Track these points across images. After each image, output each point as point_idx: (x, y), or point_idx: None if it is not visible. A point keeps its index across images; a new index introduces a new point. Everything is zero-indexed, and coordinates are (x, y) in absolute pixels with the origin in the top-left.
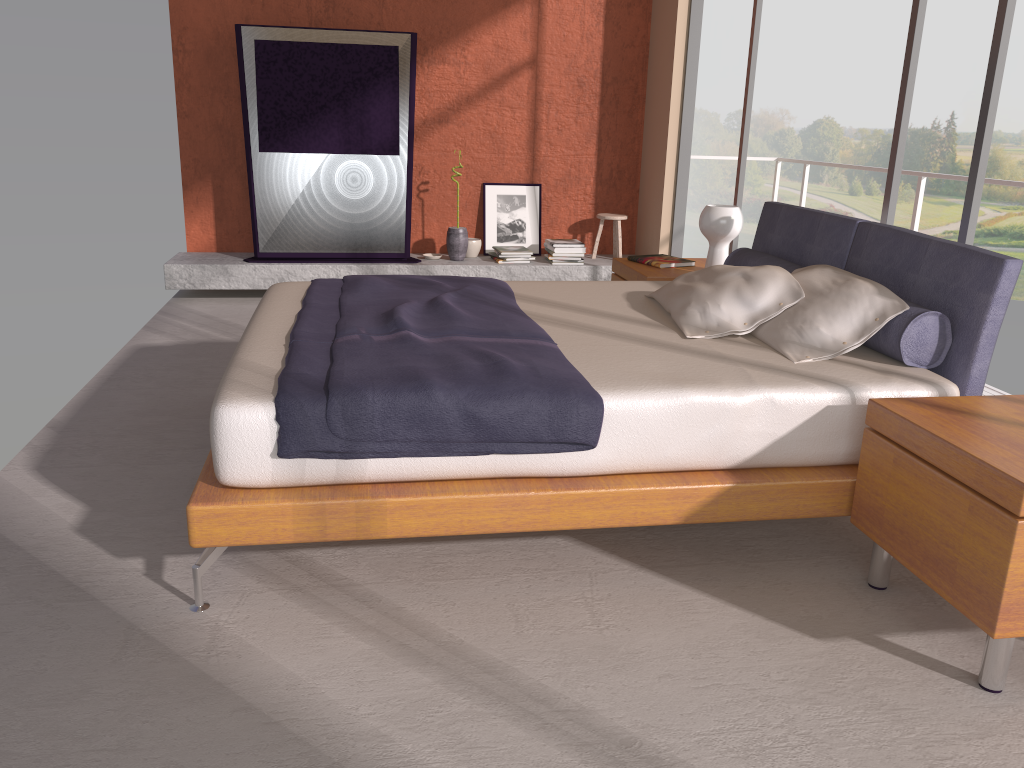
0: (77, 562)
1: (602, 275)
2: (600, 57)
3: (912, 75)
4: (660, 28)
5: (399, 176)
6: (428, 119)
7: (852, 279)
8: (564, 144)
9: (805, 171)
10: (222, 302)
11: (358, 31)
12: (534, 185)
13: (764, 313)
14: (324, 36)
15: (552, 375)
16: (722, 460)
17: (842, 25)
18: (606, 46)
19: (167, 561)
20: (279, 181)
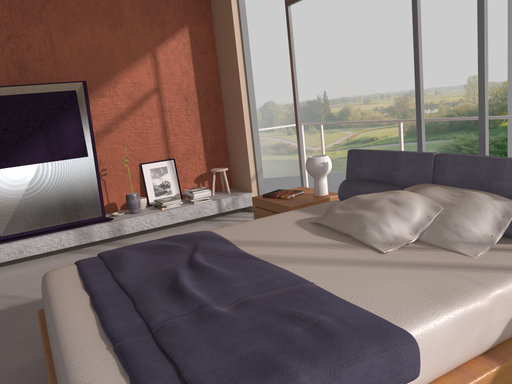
0: None
1: (223, 204)
2: (194, 82)
3: (421, 67)
4: (226, 63)
5: (90, 169)
6: (99, 131)
7: (466, 191)
8: (183, 133)
9: (321, 128)
10: None
11: (47, 84)
12: (170, 159)
13: (420, 224)
14: (24, 89)
15: (362, 323)
16: (482, 349)
17: (267, 58)
18: (196, 76)
19: None
20: (7, 187)
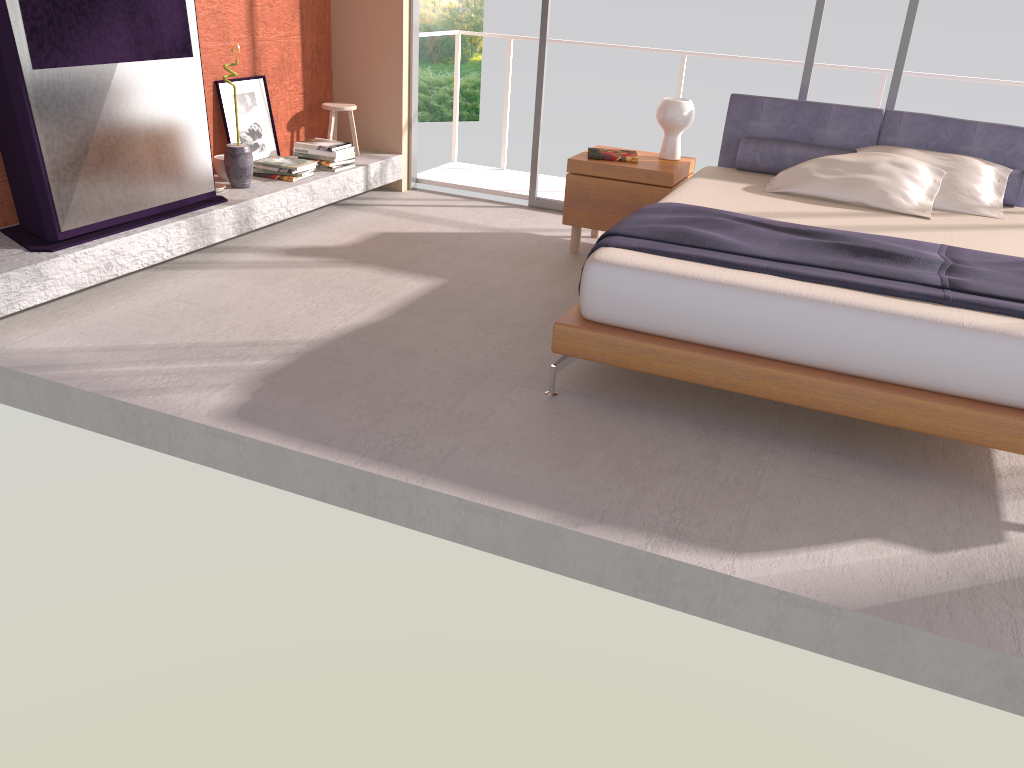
0: (1013, 562)
1: (371, 174)
2: None
3: None
4: None
5: (196, 86)
6: None
7: (953, 155)
8: (276, 24)
9: (511, 46)
10: (36, 325)
11: None
12: (259, 78)
13: (931, 190)
14: None
15: None
16: None
17: None
18: None
19: (1014, 521)
20: (67, 114)
